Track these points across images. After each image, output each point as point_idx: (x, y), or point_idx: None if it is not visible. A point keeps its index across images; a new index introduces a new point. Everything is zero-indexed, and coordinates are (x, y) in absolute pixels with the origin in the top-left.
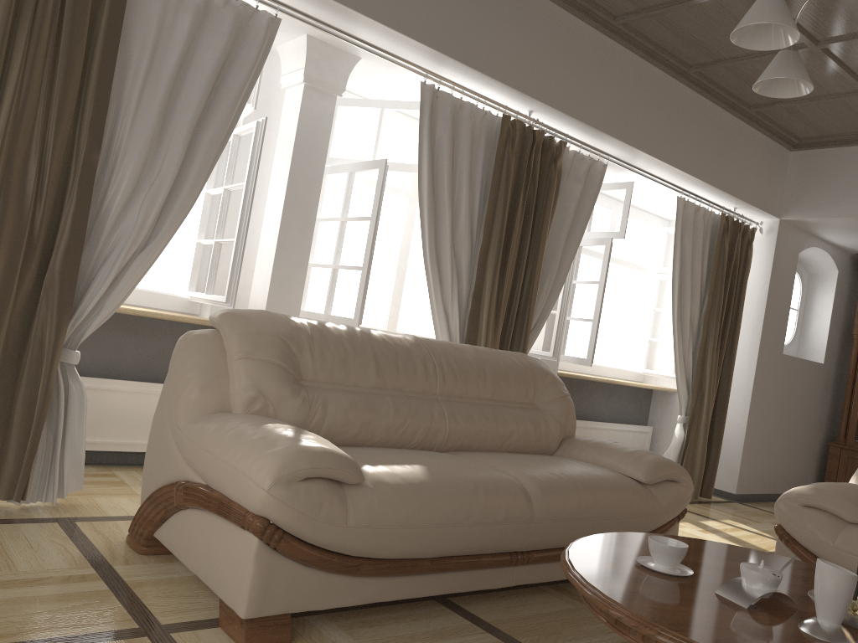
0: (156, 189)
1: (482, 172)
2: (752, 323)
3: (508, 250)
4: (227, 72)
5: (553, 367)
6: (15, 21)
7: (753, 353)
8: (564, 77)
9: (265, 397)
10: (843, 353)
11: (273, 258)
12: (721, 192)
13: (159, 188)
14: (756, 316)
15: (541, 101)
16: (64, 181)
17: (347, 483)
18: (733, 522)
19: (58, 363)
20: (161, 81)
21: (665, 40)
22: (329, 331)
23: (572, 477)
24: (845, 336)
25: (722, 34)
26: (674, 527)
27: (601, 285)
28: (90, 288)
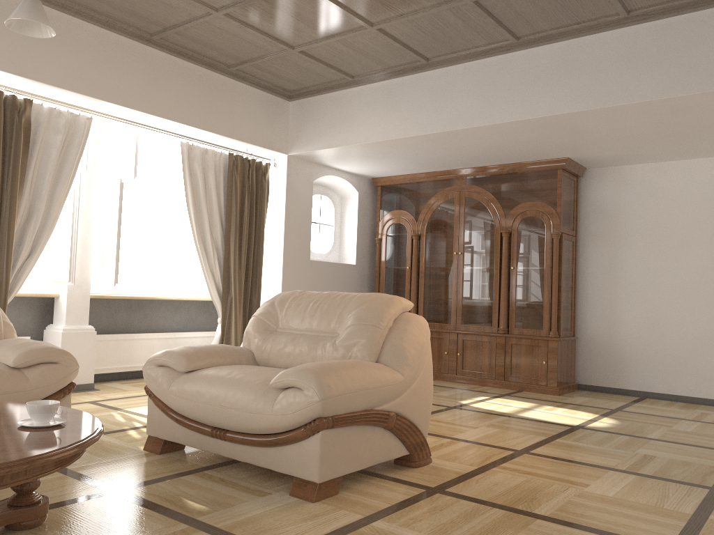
0: None
1: None
2: (278, 238)
3: None
4: None
5: (84, 291)
6: None
7: (280, 262)
8: (8, 44)
9: None
10: (375, 255)
11: None
12: (220, 136)
13: None
14: (279, 233)
15: None
16: None
17: None
18: None
19: None
20: None
21: (110, 12)
22: None
23: None
24: (374, 242)
25: (145, 5)
26: (63, 400)
27: (117, 219)
28: None
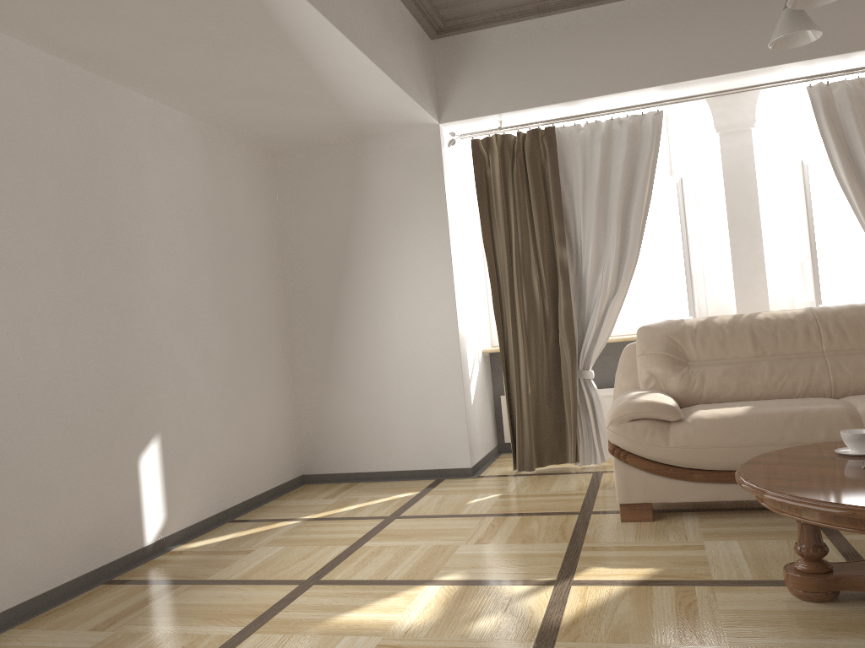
0: (608, 259)
1: None
2: None
3: None
4: (636, 164)
5: None
6: (507, 200)
7: None
8: None
9: (655, 377)
10: None
11: (731, 272)
12: None
13: (610, 258)
14: None
15: None
16: (555, 273)
17: (674, 421)
18: None
19: (576, 379)
20: (592, 192)
21: None
22: (713, 323)
23: None
24: None
25: None
26: None
27: None
28: (586, 331)
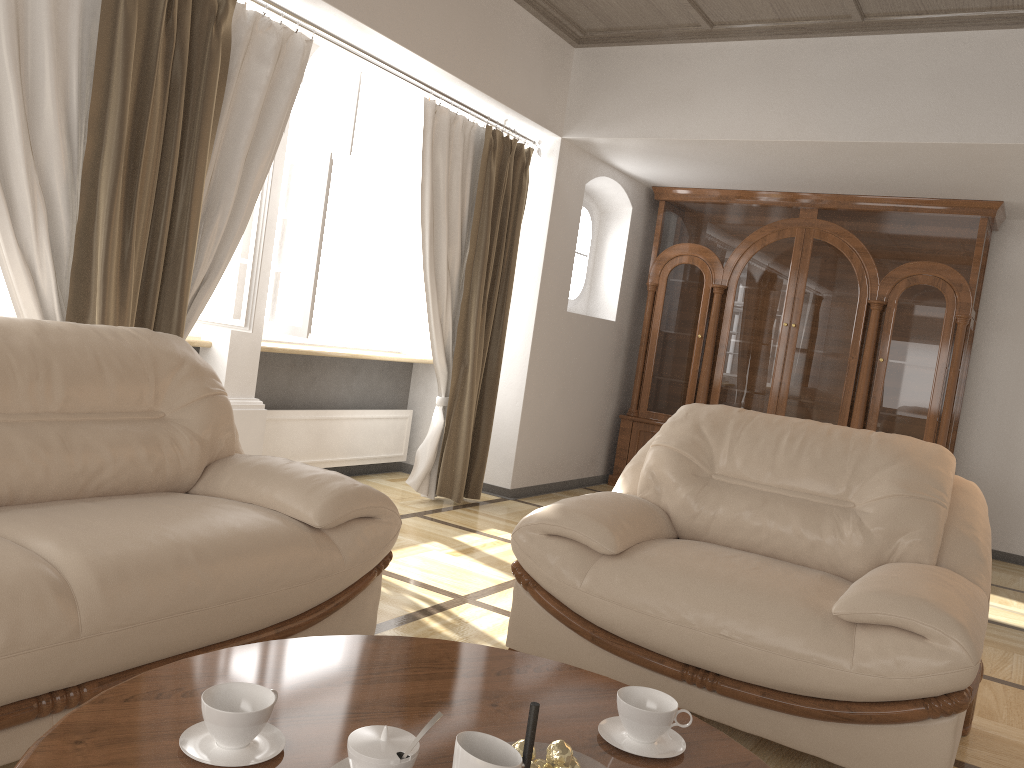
0: None
1: (80, 28)
2: (530, 273)
3: (138, 163)
4: None
5: (254, 341)
6: None
7: (531, 312)
8: None
9: None
10: (637, 308)
11: None
12: (483, 96)
13: None
14: (534, 265)
15: None
16: None
17: None
18: (498, 532)
19: None
20: None
21: None
22: None
23: (178, 542)
24: (639, 287)
25: None
26: (373, 583)
27: (318, 222)
28: None
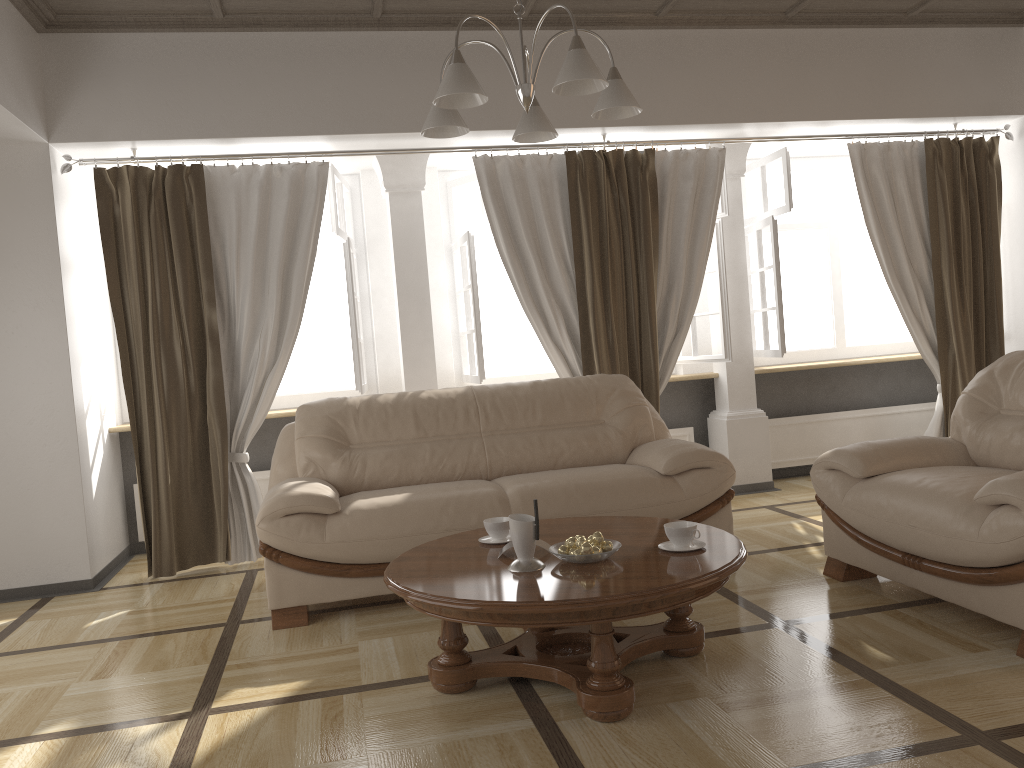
0: (266, 325)
1: (561, 211)
2: None
3: (606, 275)
4: (300, 218)
5: (746, 367)
6: (142, 247)
7: None
8: None
9: (314, 463)
10: None
11: (401, 342)
12: (906, 120)
13: (268, 323)
14: None
15: (597, 126)
16: (203, 339)
17: (332, 514)
18: None
19: (227, 464)
20: (249, 247)
21: (726, 7)
22: (377, 402)
23: (568, 481)
24: None
25: None
26: (723, 511)
27: (774, 269)
28: (240, 407)
